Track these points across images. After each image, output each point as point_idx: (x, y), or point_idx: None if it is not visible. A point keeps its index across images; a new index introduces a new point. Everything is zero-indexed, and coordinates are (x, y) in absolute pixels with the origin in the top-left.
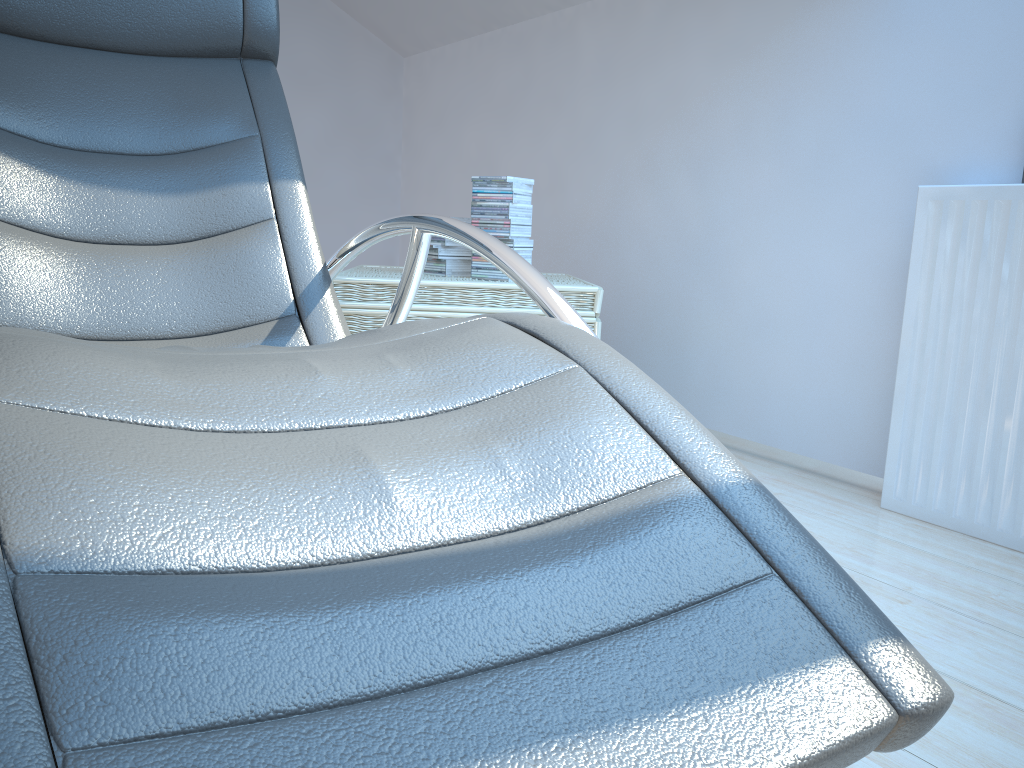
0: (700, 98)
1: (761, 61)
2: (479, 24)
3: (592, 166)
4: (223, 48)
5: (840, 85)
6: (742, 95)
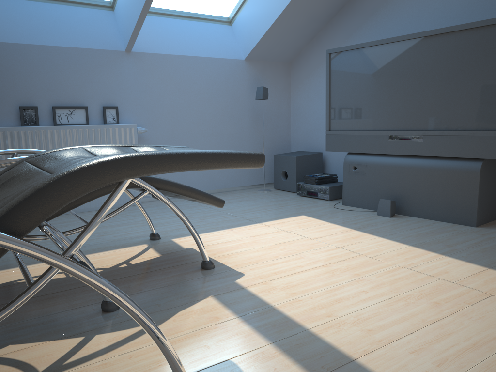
0: None
1: None
2: None
3: None
4: None
5: None
6: None
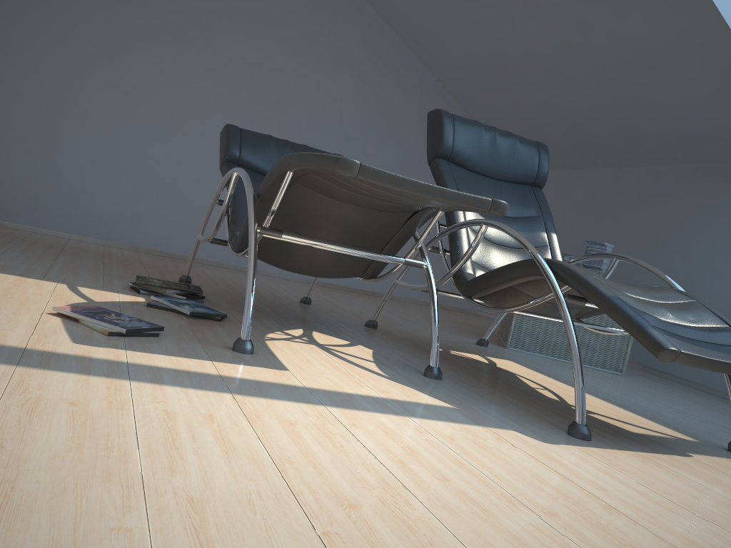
0: (692, 221)
1: (726, 211)
2: (571, 165)
3: (626, 242)
4: (528, 182)
5: None
6: (714, 224)
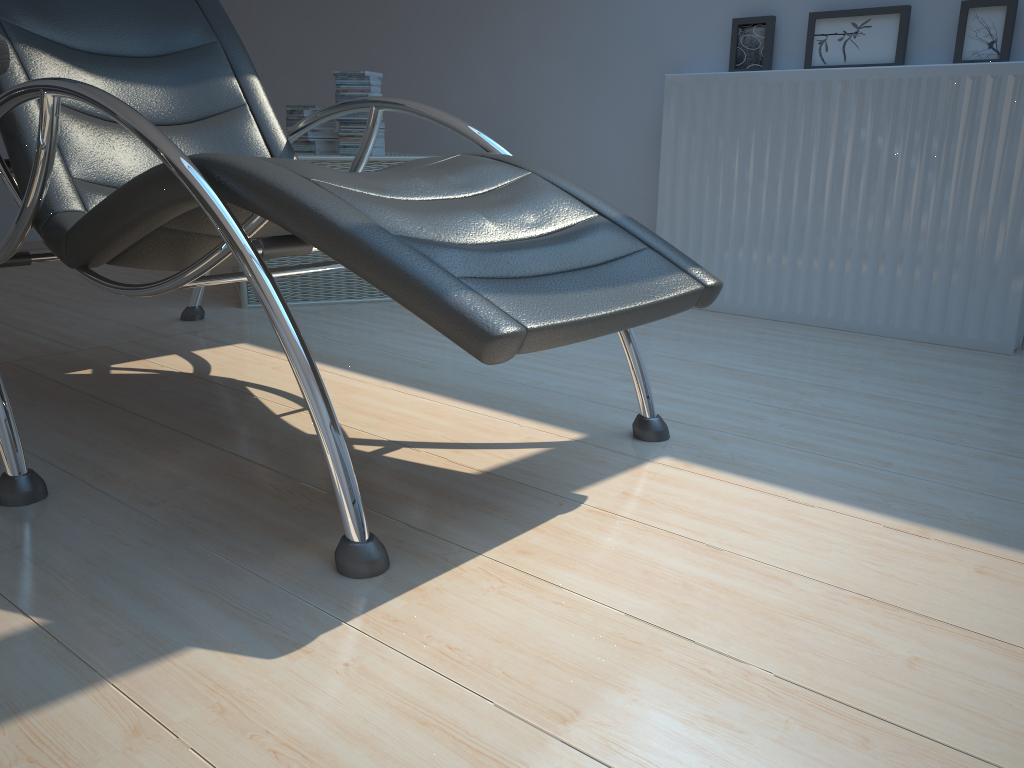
0: (497, 6)
1: None
2: None
3: (406, 62)
4: None
5: None
6: (531, 4)
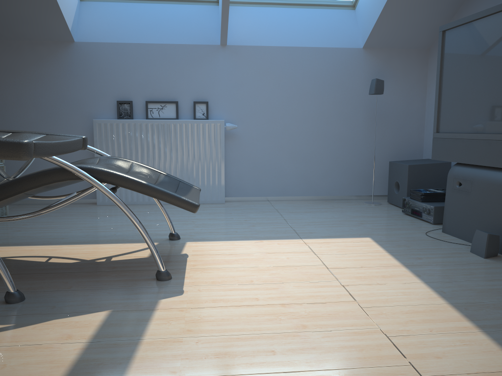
0: None
1: (22, 77)
2: None
3: None
4: None
5: (56, 88)
6: (15, 87)
